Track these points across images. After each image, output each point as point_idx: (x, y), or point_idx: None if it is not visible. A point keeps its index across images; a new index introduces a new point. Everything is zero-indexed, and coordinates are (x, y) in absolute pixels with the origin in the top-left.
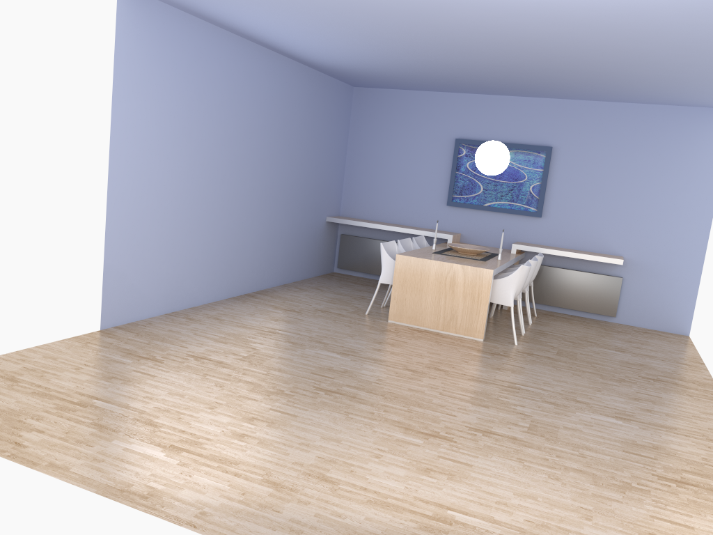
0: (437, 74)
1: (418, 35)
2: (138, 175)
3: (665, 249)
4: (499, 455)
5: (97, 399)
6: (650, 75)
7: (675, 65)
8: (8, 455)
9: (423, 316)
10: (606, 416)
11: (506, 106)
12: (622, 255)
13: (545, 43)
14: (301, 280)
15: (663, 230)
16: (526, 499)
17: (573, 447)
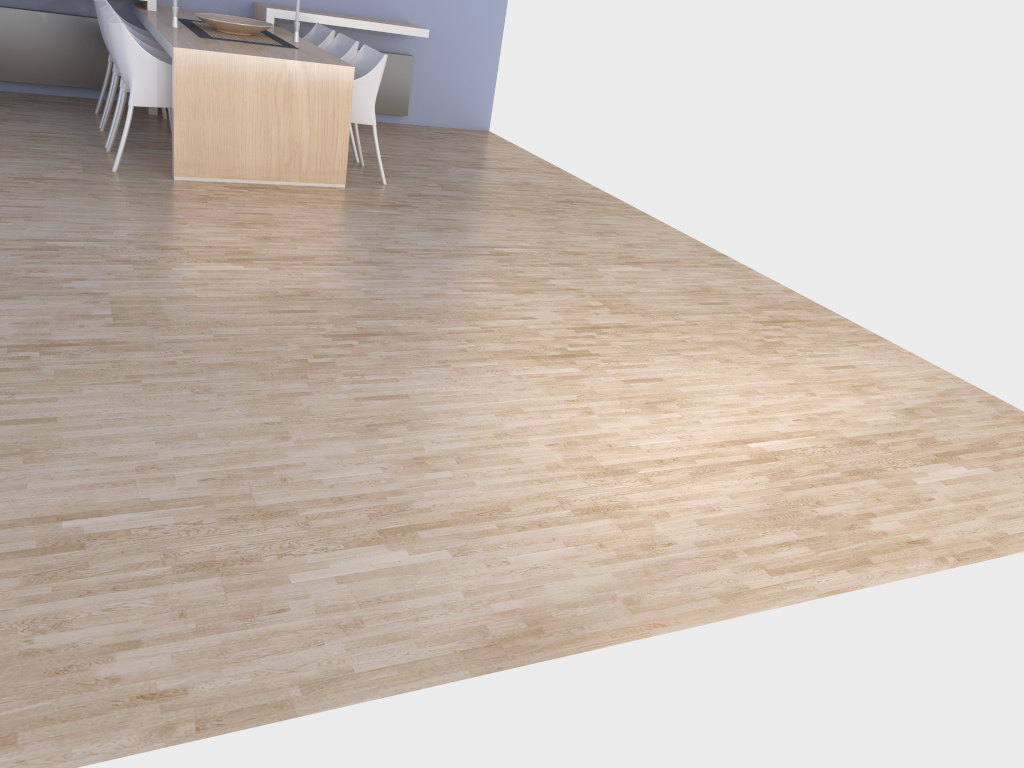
0: None
1: None
2: None
3: (461, 9)
4: (654, 355)
5: (64, 520)
6: None
7: None
8: (197, 730)
9: (242, 161)
10: (622, 266)
11: None
12: (409, 21)
13: None
14: None
15: None
16: (754, 396)
17: (671, 316)
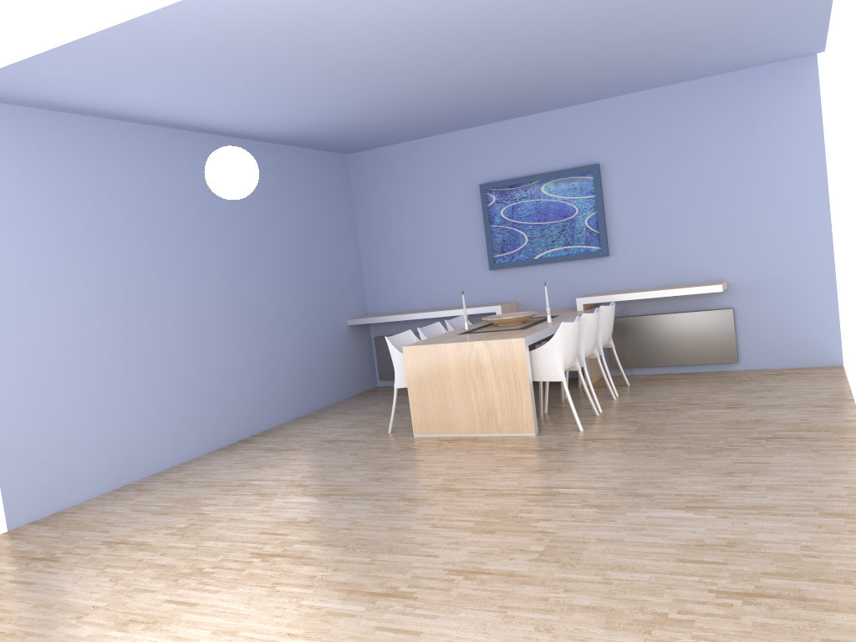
0: (417, 109)
1: (335, 62)
2: (24, 323)
3: (778, 257)
4: (473, 608)
5: None
6: (665, 35)
7: (681, 11)
8: None
9: (454, 419)
10: (672, 510)
11: (530, 128)
12: (725, 279)
13: (491, 27)
14: (326, 406)
15: (770, 234)
16: None
17: (598, 570)
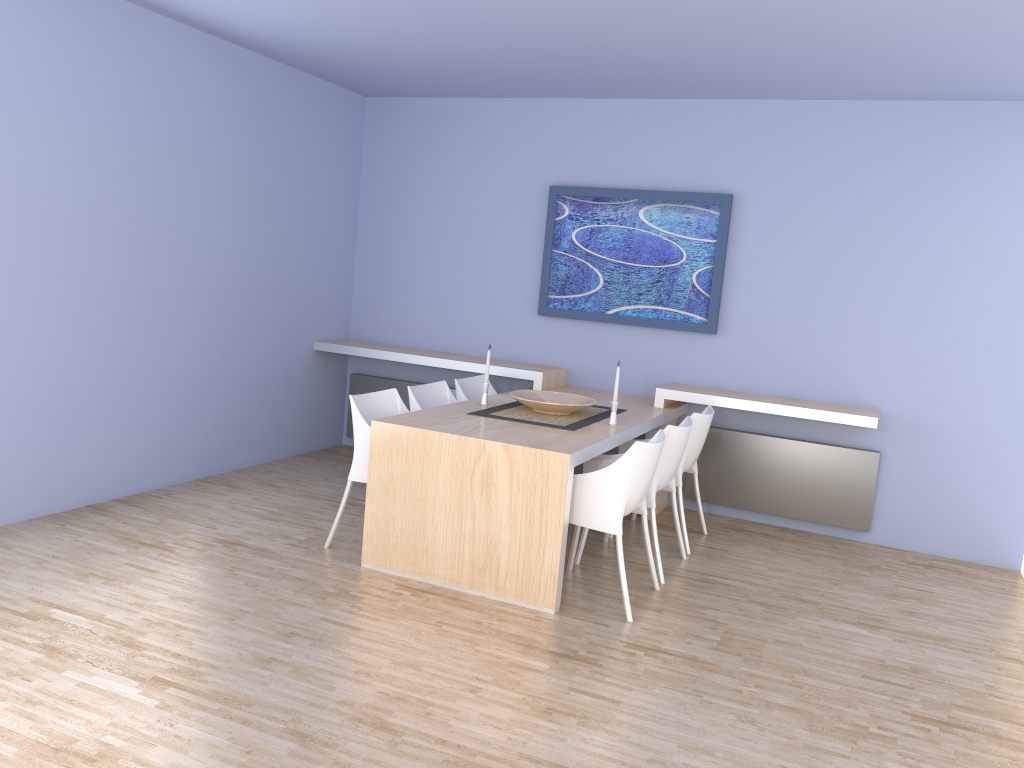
0: (479, 45)
1: None
2: None
3: (964, 393)
4: None
5: None
6: (912, 5)
7: None
8: None
9: (431, 556)
10: None
11: (643, 119)
12: (879, 406)
13: None
14: (254, 465)
15: (960, 356)
16: None
17: None
